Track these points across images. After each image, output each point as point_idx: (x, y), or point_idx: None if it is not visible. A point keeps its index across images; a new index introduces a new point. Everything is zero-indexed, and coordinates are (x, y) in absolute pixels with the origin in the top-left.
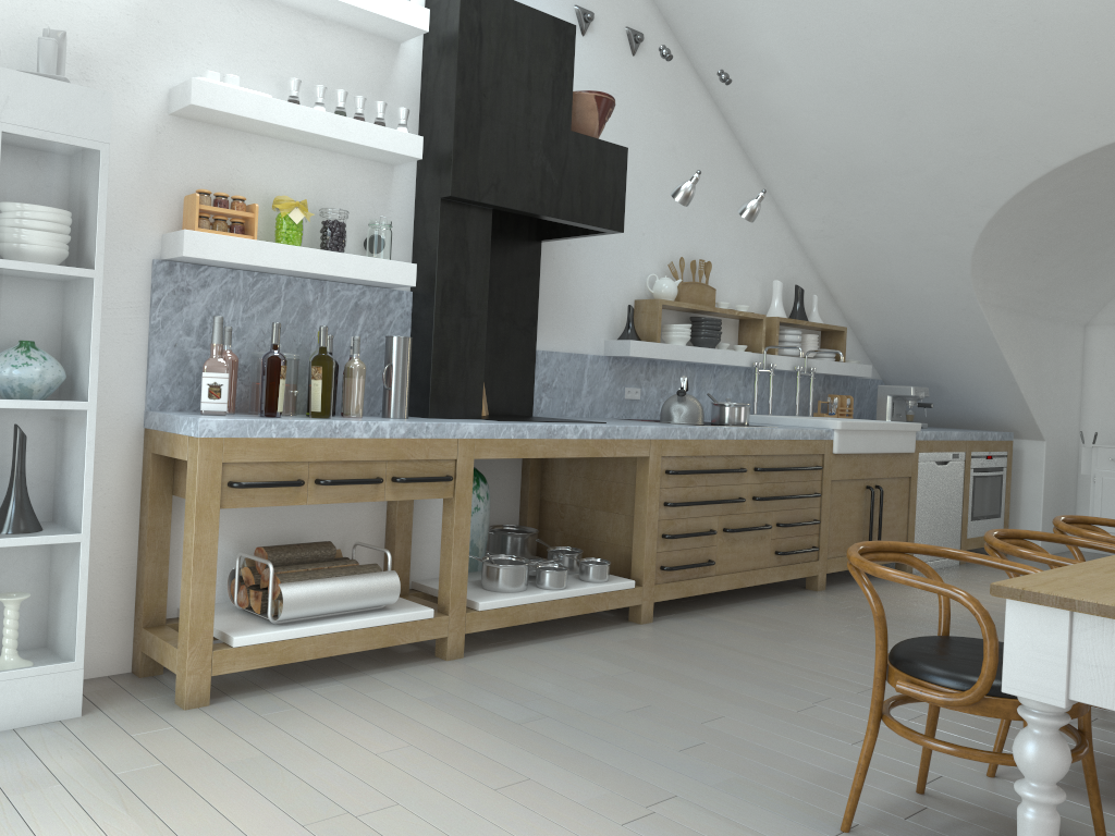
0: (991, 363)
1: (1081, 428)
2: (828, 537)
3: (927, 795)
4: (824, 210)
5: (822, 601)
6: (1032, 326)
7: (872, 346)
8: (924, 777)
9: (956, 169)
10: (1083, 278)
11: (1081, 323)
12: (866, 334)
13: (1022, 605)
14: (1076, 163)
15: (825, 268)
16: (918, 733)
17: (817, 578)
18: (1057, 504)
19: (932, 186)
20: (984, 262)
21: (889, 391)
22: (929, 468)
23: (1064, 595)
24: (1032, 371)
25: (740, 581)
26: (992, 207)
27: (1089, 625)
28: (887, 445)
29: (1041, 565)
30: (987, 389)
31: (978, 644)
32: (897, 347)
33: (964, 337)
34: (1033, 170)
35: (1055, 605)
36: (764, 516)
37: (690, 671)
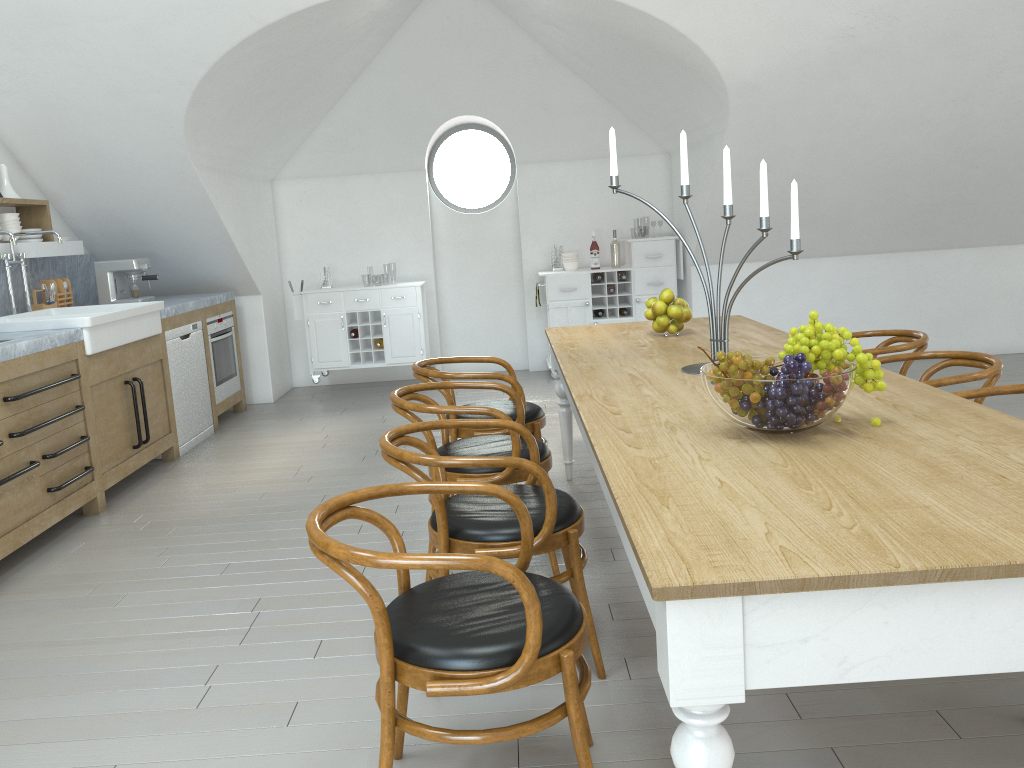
0: (209, 226)
1: (283, 276)
2: (99, 450)
3: (406, 756)
4: (1, 59)
5: (115, 526)
6: (237, 185)
7: (77, 219)
8: (403, 740)
9: (164, 18)
10: (275, 136)
11: (270, 179)
12: (68, 206)
13: (687, 600)
14: (286, 21)
15: (9, 130)
16: (456, 731)
17: (97, 500)
18: (278, 350)
19: (137, 37)
20: (196, 123)
21: (109, 267)
22: (176, 345)
23: (742, 580)
24: (244, 230)
25: (16, 541)
26: (205, 63)
27: (761, 602)
28: (138, 332)
29: (282, 412)
30: (205, 252)
31: (457, 588)
32: (107, 218)
33: (180, 203)
34: (247, 25)
35: (734, 594)
36: (28, 452)
37: (22, 708)
